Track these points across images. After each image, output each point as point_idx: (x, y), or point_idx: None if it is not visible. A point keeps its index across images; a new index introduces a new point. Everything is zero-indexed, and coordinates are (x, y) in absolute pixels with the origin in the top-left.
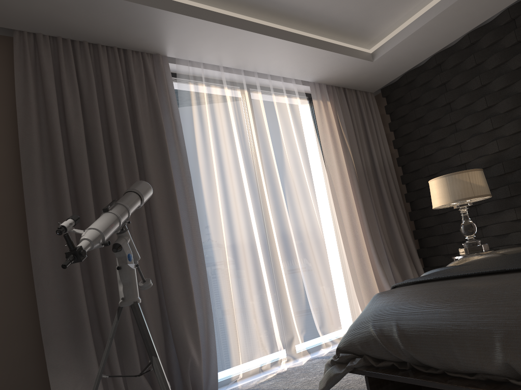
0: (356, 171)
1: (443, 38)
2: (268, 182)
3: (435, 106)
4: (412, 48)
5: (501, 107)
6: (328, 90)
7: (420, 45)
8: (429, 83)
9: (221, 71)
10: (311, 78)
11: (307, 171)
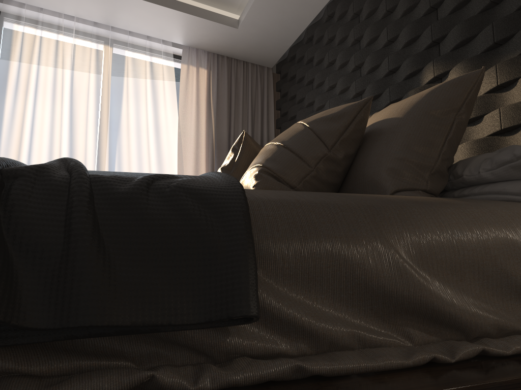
0: (219, 145)
1: (303, 8)
2: (96, 136)
3: (303, 85)
4: (273, 17)
5: (337, 88)
6: (208, 57)
7: (280, 14)
8: (303, 59)
9: (59, 18)
10: (180, 41)
11: (154, 134)
